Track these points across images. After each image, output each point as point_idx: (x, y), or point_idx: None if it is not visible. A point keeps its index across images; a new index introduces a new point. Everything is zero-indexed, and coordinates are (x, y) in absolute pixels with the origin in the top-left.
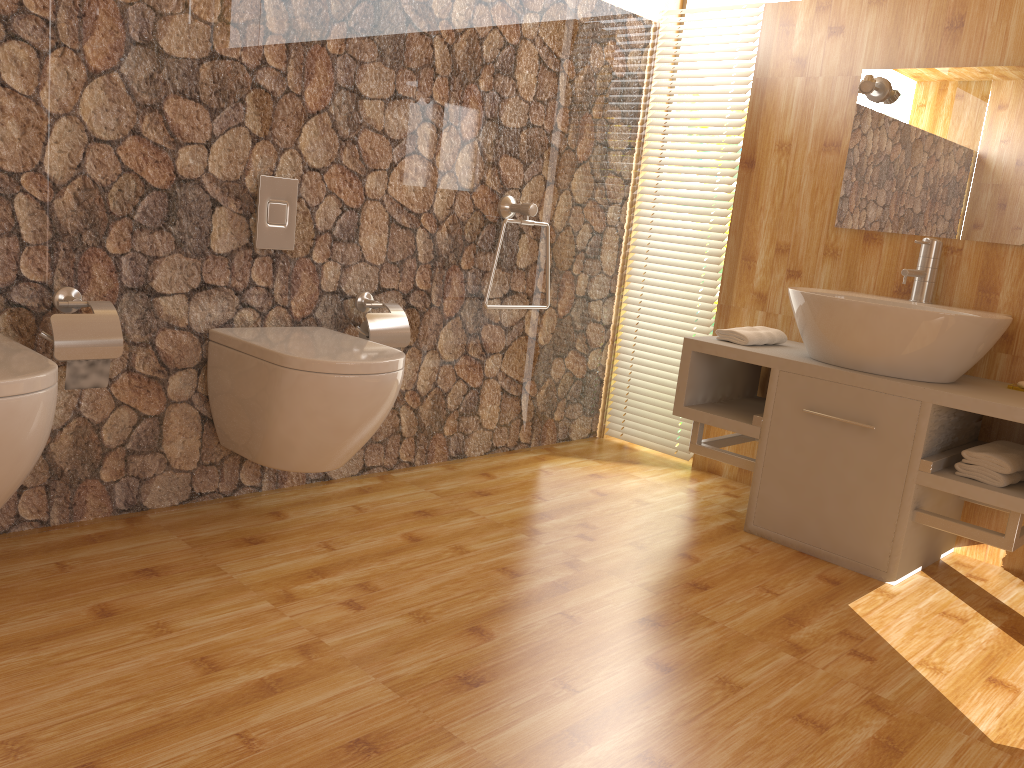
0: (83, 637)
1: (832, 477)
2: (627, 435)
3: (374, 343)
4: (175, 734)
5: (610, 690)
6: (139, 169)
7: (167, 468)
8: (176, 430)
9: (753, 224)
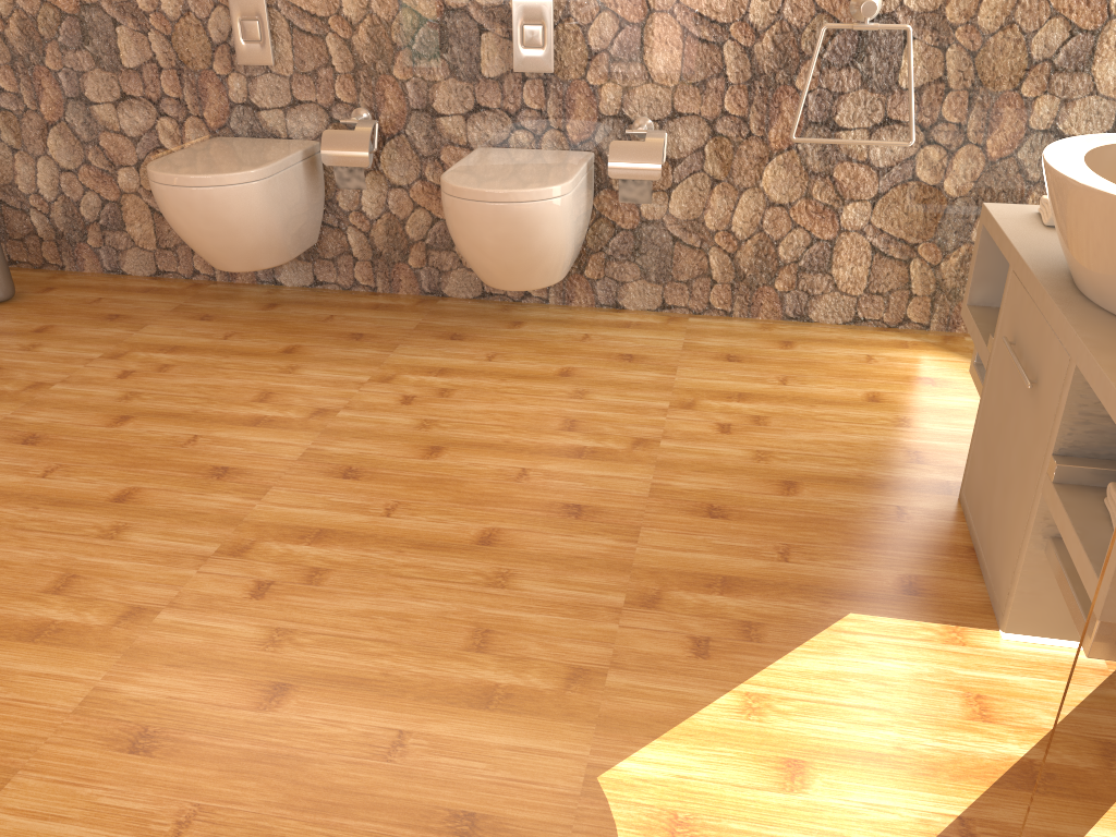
0: (254, 359)
1: (1005, 451)
2: None
3: (569, 173)
4: (178, 422)
5: (409, 528)
6: (404, 5)
7: (452, 265)
8: None
9: None
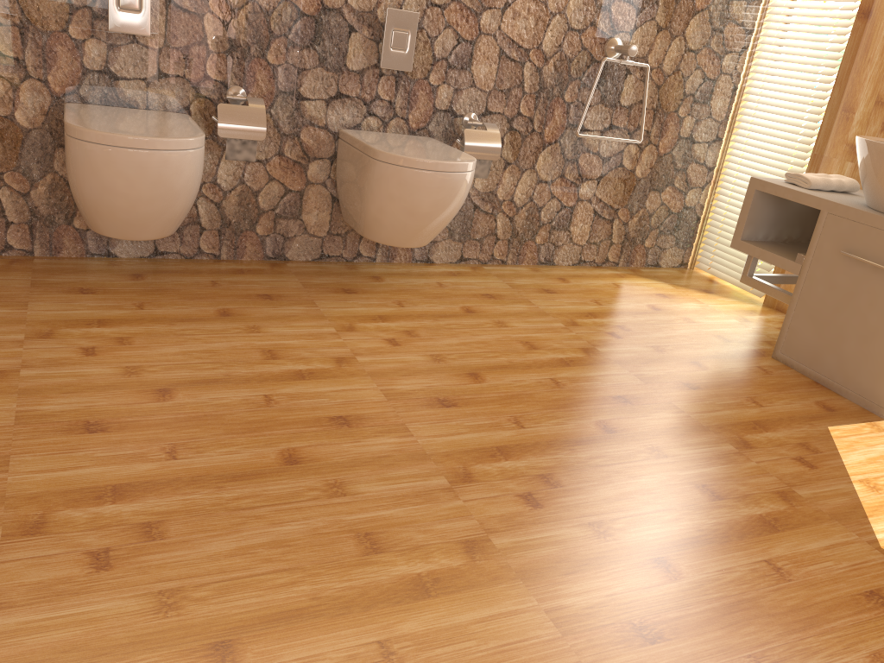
0: (203, 324)
1: (856, 317)
2: (713, 269)
3: (459, 151)
4: (227, 386)
5: (551, 433)
6: None
7: (302, 231)
8: (311, 204)
9: (858, 76)
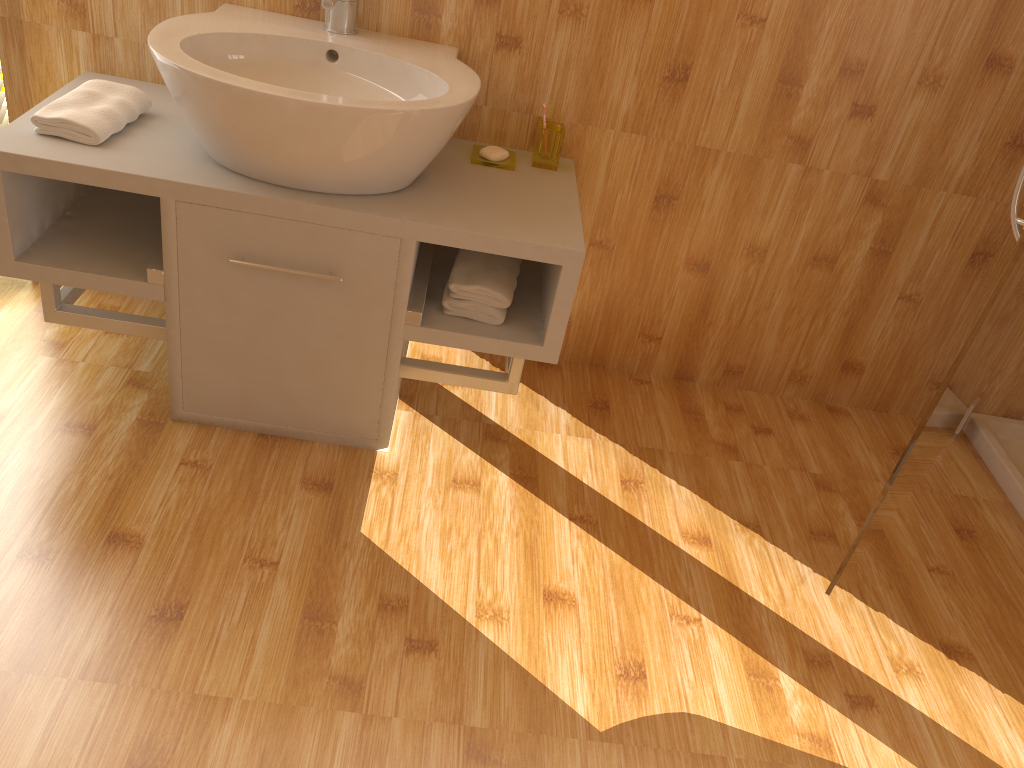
0: None
1: (289, 342)
2: None
3: None
4: None
5: None
6: None
7: None
8: None
9: None
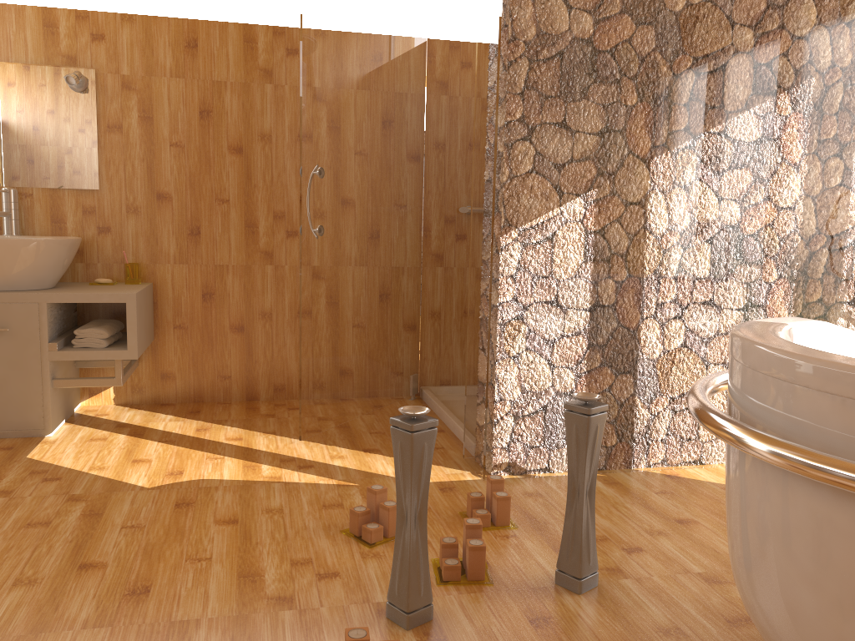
0: None
1: None
2: None
3: None
4: None
5: None
6: None
7: None
8: None
9: None
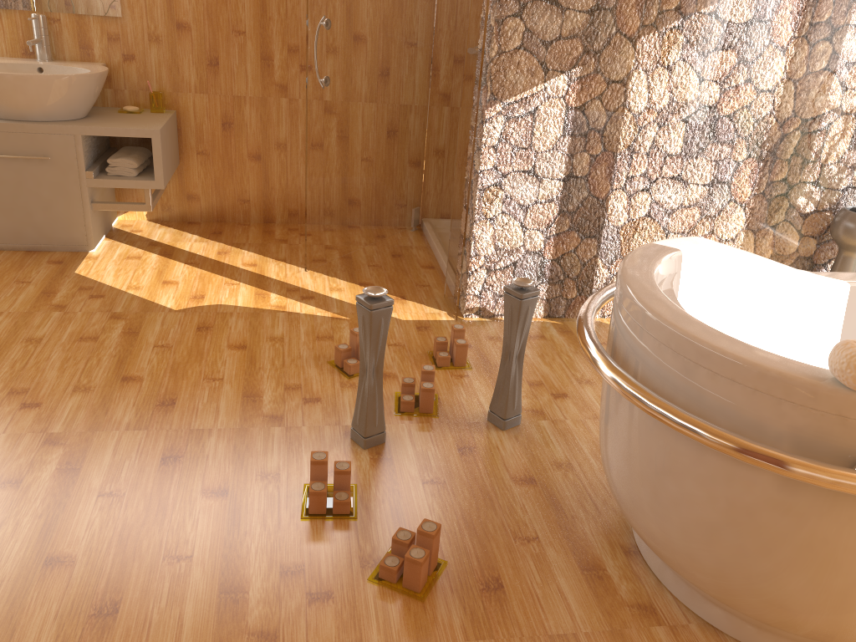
0: None
1: (32, 196)
2: None
3: None
4: None
5: None
6: None
7: None
8: None
9: None
